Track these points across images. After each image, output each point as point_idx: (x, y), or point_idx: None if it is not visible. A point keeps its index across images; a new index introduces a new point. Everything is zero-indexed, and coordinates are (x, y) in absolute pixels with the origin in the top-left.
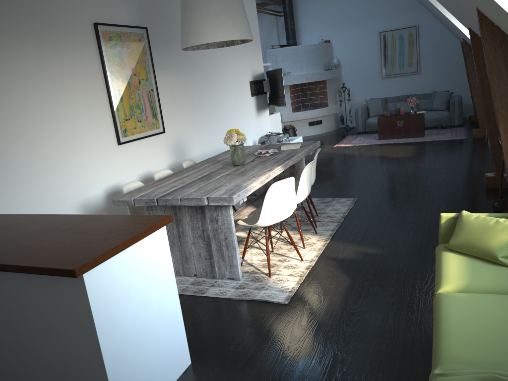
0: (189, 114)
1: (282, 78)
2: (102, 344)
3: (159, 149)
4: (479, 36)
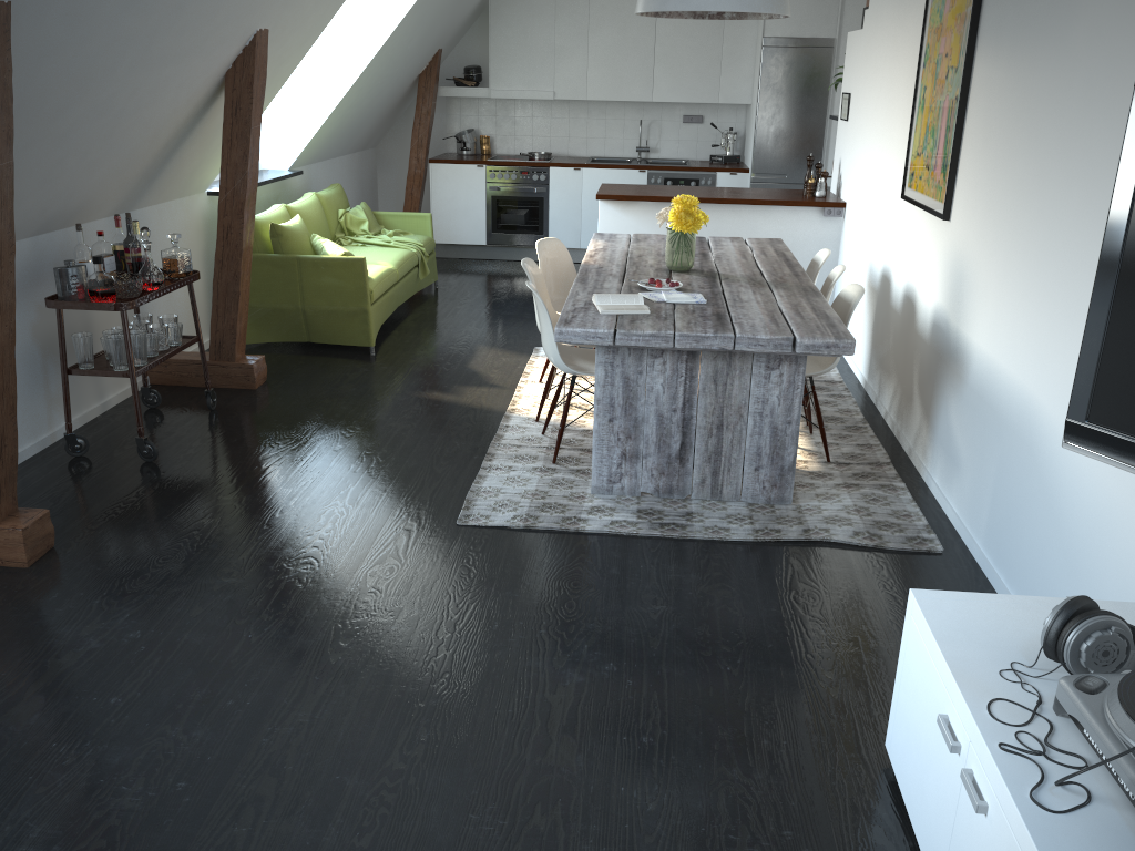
0: (1001, 206)
1: (1125, 172)
2: None
3: (935, 254)
4: None
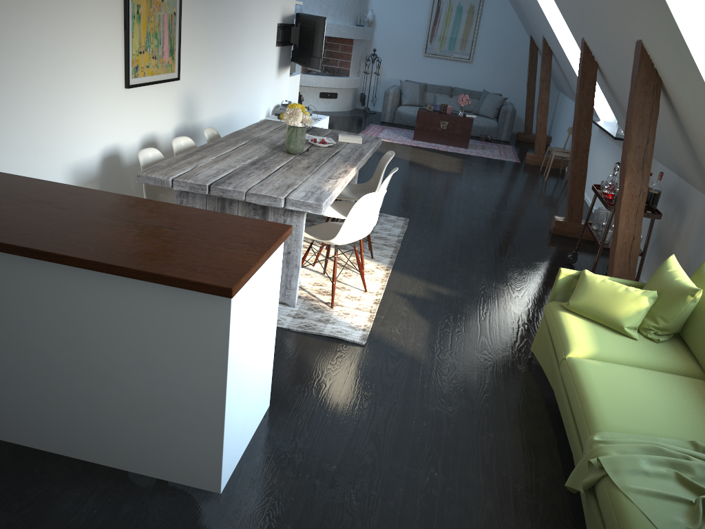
0: (208, 58)
1: (323, 31)
2: (229, 379)
3: (169, 103)
4: (592, 54)
